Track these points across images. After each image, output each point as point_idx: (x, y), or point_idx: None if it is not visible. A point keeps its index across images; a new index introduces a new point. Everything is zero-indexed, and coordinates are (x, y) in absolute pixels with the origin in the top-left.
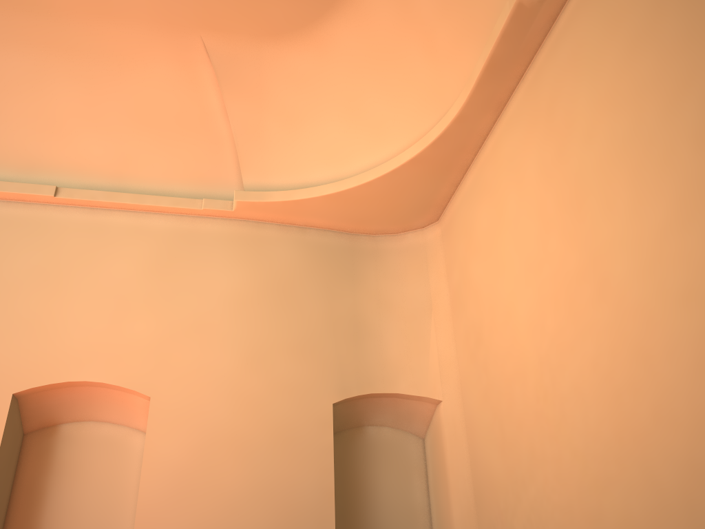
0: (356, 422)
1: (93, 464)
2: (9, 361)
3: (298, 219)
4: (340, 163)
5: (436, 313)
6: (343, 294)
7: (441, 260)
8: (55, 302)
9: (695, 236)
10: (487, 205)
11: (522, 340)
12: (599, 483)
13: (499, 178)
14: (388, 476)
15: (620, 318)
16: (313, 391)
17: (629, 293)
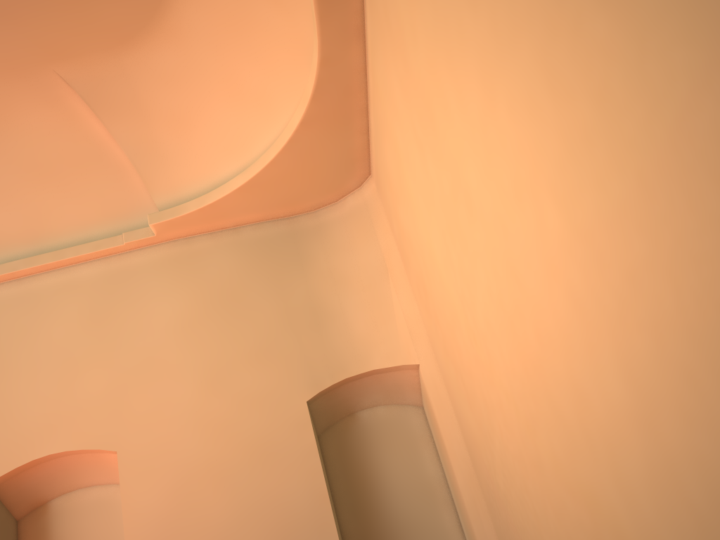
0: (345, 411)
1: (90, 531)
2: None
3: (226, 221)
4: (243, 150)
5: (392, 272)
6: (294, 283)
7: (383, 215)
8: (3, 384)
9: (502, 117)
10: (388, 144)
11: (446, 282)
12: (529, 424)
13: (385, 111)
14: (393, 456)
15: (488, 234)
16: (283, 395)
17: (485, 203)
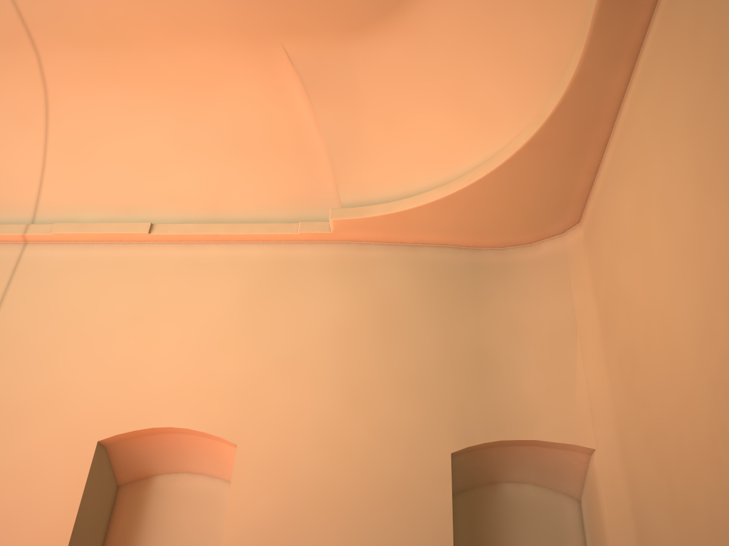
0: (488, 478)
1: (185, 522)
2: (97, 407)
3: (406, 236)
4: (448, 164)
5: (583, 336)
6: (464, 320)
7: (586, 269)
8: (145, 342)
9: None
10: (629, 185)
11: (686, 357)
12: None
13: (641, 145)
14: None
15: None
16: (426, 438)
17: None
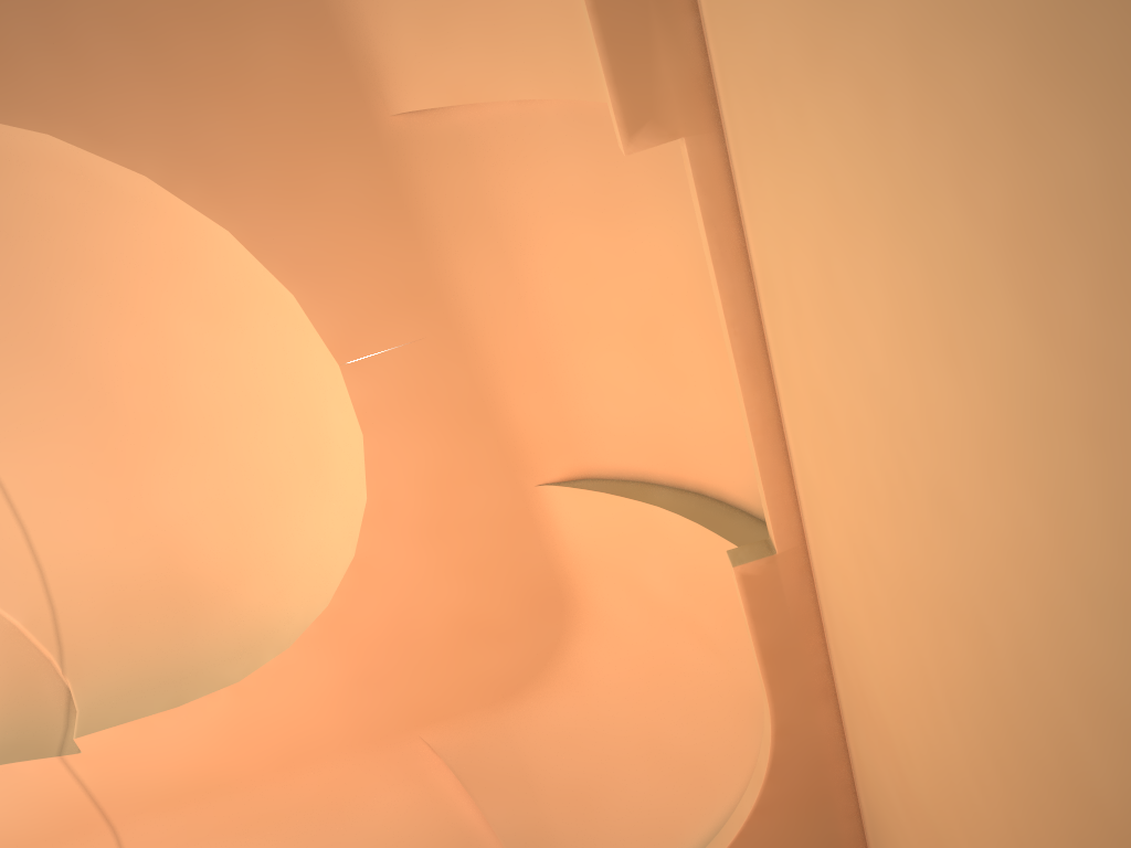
0: None
1: None
2: None
3: None
4: (670, 841)
5: None
6: None
7: None
8: None
9: None
10: None
11: None
12: None
13: (881, 806)
14: None
15: None
16: None
17: None
